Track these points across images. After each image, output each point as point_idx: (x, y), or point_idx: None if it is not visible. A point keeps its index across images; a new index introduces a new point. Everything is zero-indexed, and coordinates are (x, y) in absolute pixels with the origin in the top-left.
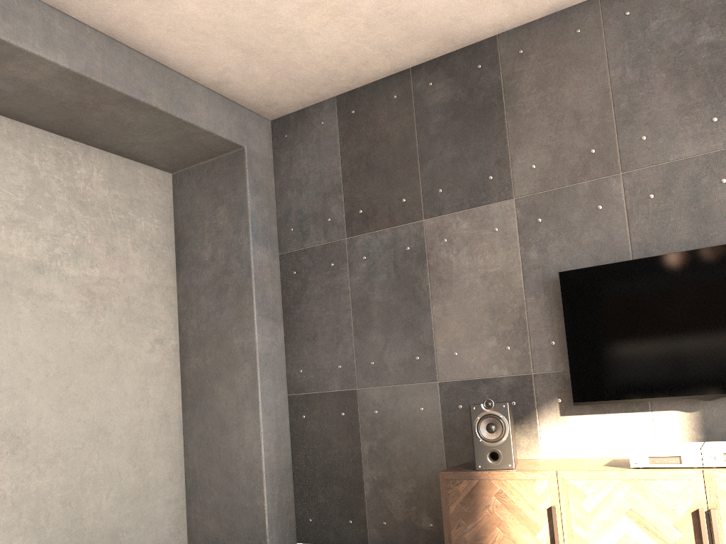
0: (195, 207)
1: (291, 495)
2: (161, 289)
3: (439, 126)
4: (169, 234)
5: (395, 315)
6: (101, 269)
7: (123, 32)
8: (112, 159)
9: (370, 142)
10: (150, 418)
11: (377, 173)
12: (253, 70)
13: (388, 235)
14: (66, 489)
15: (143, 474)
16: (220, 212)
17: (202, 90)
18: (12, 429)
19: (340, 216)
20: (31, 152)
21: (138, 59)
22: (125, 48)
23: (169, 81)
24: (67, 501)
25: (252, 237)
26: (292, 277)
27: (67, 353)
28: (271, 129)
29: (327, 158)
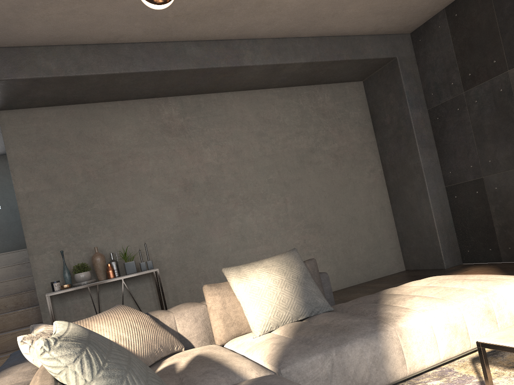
0: (377, 96)
1: (455, 239)
2: (368, 144)
3: (509, 9)
4: (367, 114)
5: (499, 131)
6: (338, 143)
7: (324, 32)
8: (332, 86)
9: (469, 31)
10: (374, 210)
11: (476, 49)
12: (391, 18)
13: (487, 85)
14: (343, 245)
15: (376, 236)
16: (390, 96)
17: (367, 37)
18: (316, 222)
19: (458, 80)
20: (298, 99)
21: (333, 40)
22: (327, 38)
23: (350, 43)
24: (344, 250)
25: (409, 106)
26: (436, 121)
27: (331, 186)
28: (410, 38)
29: (445, 47)
